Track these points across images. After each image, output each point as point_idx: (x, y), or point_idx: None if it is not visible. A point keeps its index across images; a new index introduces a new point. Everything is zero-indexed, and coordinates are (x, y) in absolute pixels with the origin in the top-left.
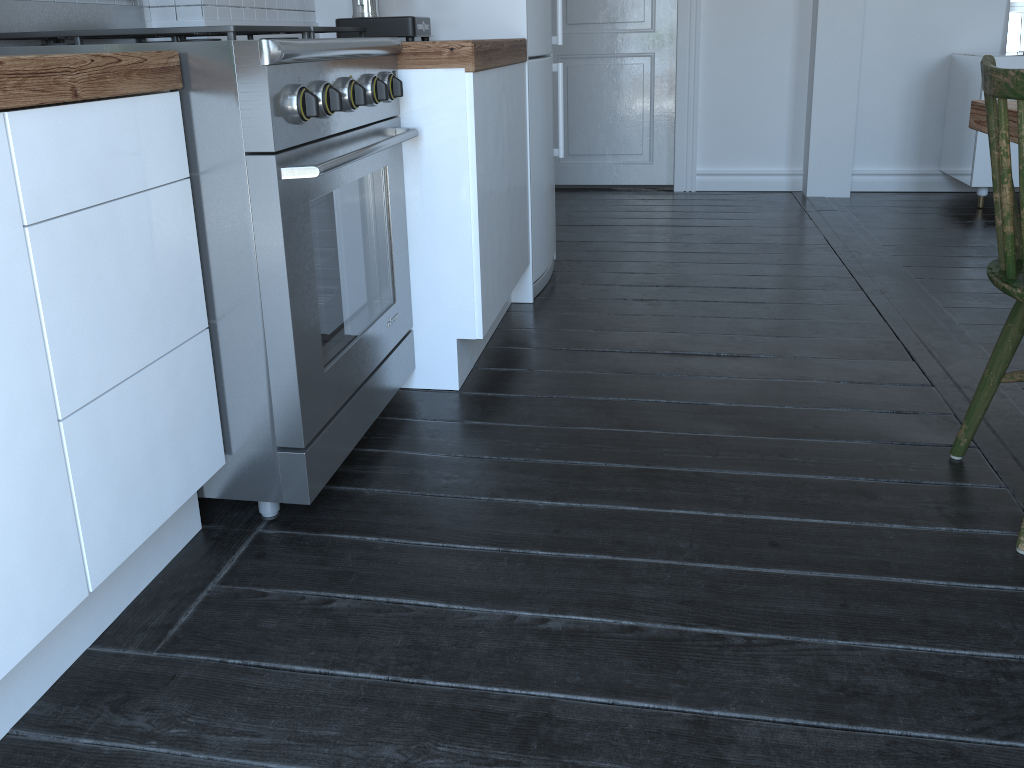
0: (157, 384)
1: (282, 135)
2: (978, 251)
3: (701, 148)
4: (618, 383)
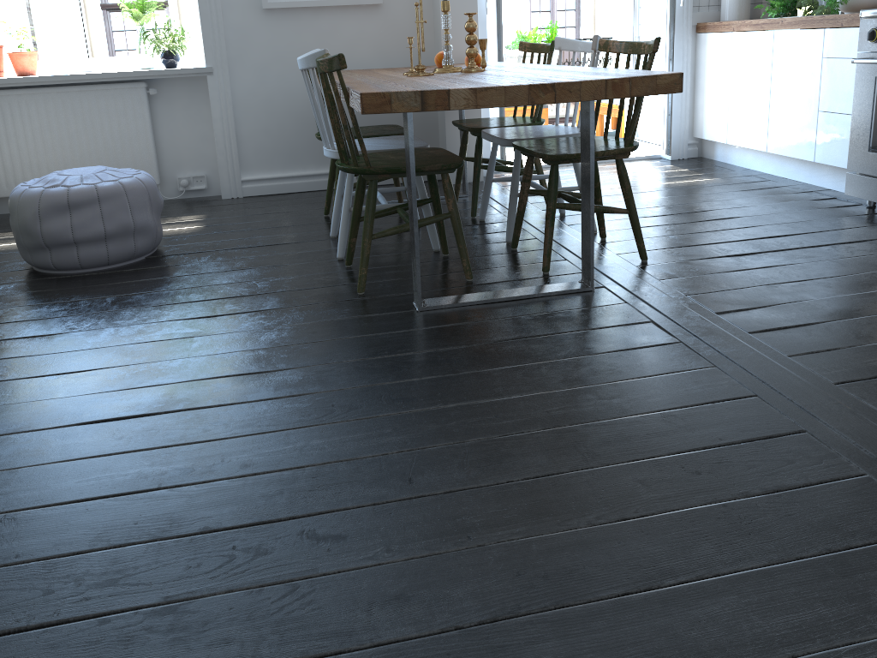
0: (849, 122)
1: (863, 46)
2: None
3: None
4: (875, 264)
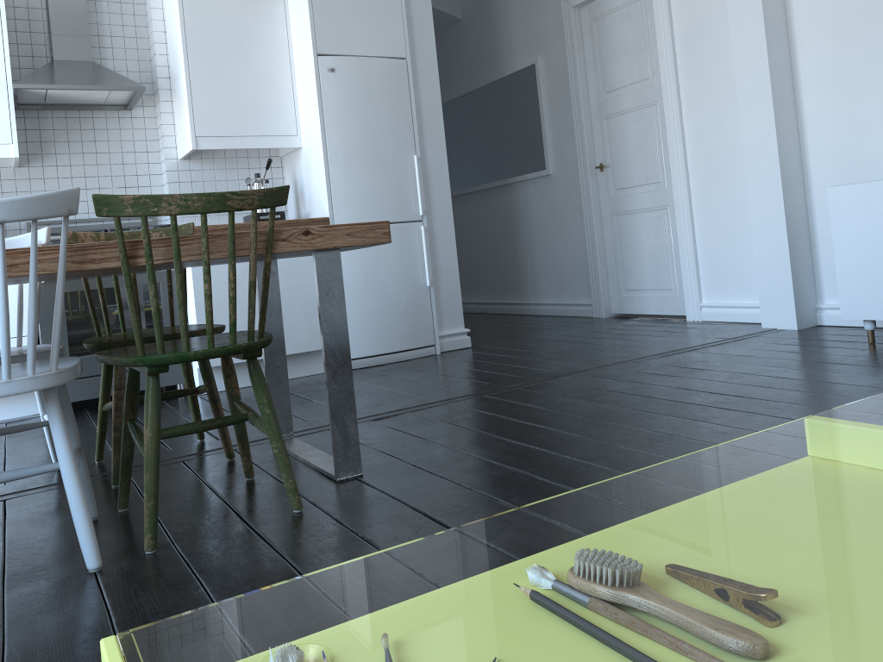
0: None
1: None
2: (679, 371)
3: (703, 283)
4: None
